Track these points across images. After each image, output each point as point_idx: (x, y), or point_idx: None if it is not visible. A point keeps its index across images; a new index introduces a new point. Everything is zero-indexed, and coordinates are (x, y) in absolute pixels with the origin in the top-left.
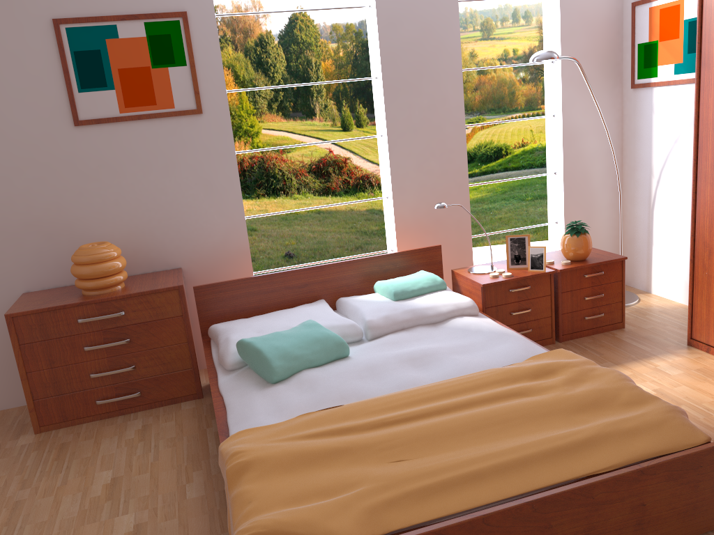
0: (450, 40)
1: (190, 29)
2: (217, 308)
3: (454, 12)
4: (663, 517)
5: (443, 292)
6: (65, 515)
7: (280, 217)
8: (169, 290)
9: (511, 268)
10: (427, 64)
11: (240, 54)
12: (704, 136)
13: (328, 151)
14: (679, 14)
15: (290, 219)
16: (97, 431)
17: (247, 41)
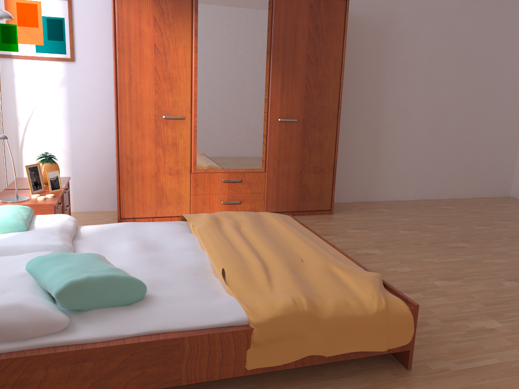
0: None
1: None
2: None
3: None
4: None
5: (40, 216)
6: None
7: None
8: None
9: (34, 193)
10: None
11: None
12: (123, 93)
13: None
14: (37, 11)
15: None
16: None
17: None
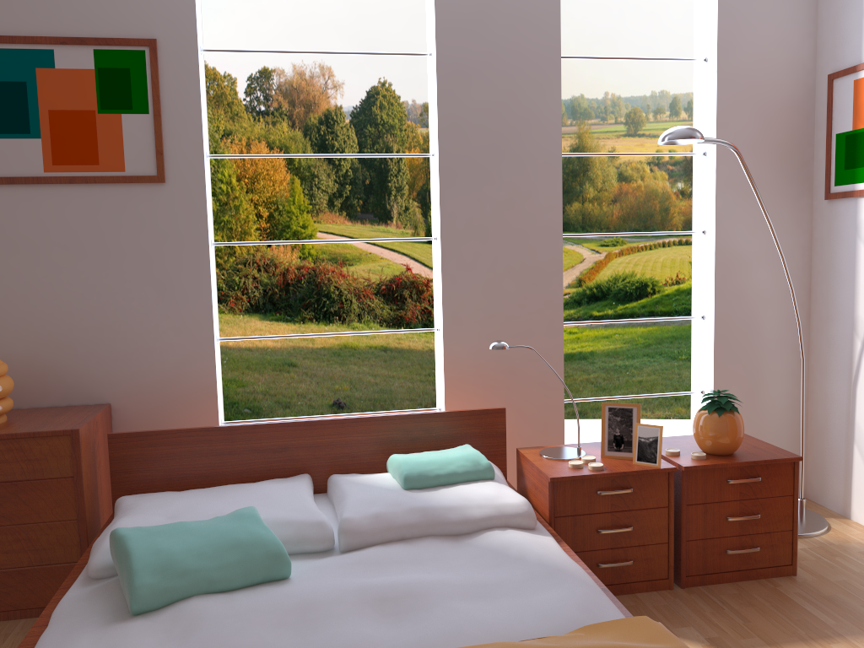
0: (546, 109)
1: (160, 64)
2: (142, 470)
3: (555, 70)
4: None
5: (485, 484)
6: None
7: (331, 351)
8: (57, 434)
9: (608, 456)
10: (509, 140)
11: (297, 133)
12: None
13: (404, 268)
14: None
15: (344, 354)
16: None
17: (308, 117)
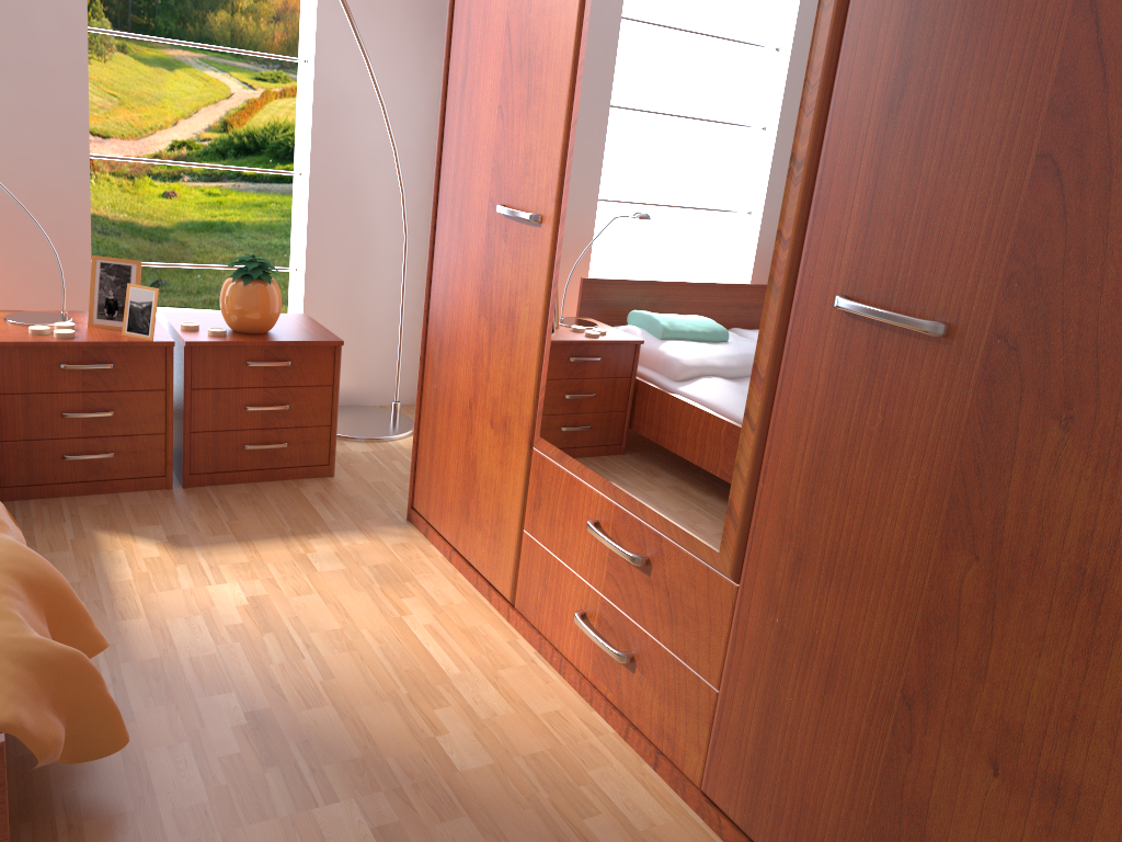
0: None
1: None
2: None
3: None
4: None
5: None
6: None
7: None
8: None
9: (97, 325)
10: None
11: None
12: (451, 118)
13: None
14: None
15: None
16: None
17: None
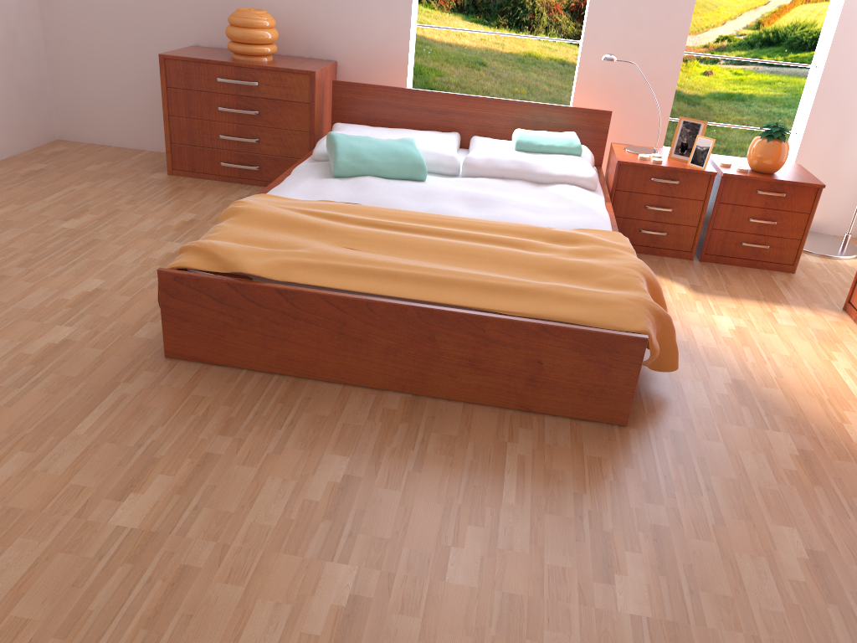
0: None
1: None
2: (352, 110)
3: None
4: (561, 386)
5: (572, 158)
6: (139, 228)
7: (516, 58)
8: (302, 73)
9: (672, 157)
10: None
11: None
12: None
13: None
14: None
15: (527, 62)
16: (211, 188)
17: None
